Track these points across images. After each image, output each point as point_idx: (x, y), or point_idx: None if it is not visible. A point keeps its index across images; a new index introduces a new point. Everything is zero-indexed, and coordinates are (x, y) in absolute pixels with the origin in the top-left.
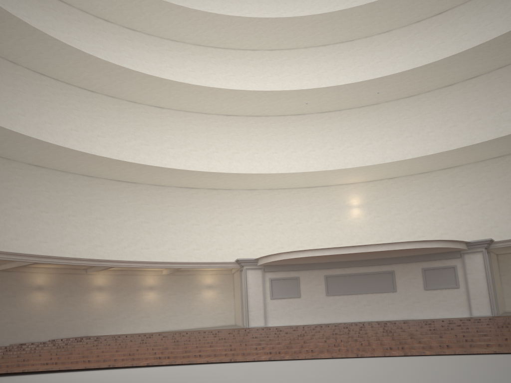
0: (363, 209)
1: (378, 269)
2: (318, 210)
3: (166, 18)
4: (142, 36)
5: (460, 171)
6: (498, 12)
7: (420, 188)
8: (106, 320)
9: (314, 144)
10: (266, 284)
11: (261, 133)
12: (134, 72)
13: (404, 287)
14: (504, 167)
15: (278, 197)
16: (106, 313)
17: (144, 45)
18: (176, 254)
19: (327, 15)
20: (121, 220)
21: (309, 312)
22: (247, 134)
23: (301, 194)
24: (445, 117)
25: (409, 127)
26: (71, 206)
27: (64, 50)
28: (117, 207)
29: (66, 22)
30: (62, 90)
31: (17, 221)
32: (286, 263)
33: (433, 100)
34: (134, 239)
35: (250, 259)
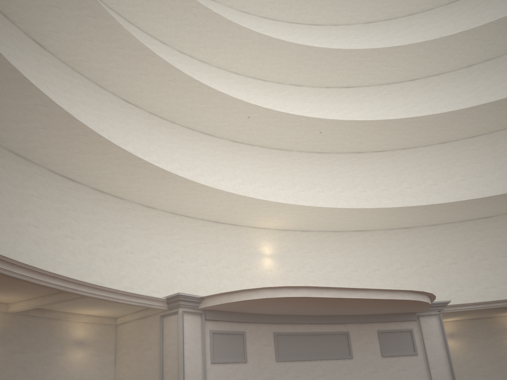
0: (276, 260)
1: (332, 329)
2: (226, 252)
3: None
4: None
5: (371, 236)
6: (398, 102)
7: (333, 246)
8: None
9: (224, 173)
10: (206, 339)
11: (164, 140)
12: None
13: (360, 353)
14: (412, 238)
15: (181, 226)
16: None
17: None
18: None
19: (264, 38)
20: None
21: None
22: (149, 135)
23: (208, 228)
24: (355, 181)
25: (321, 183)
26: None
27: None
28: None
29: None
30: None
31: None
32: (239, 309)
33: (343, 162)
34: None
35: (194, 296)
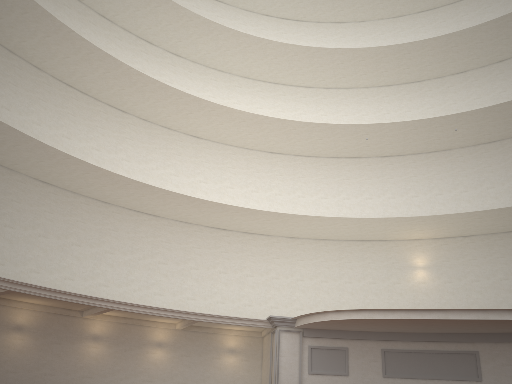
0: (430, 272)
1: (456, 348)
2: (373, 268)
3: (214, 43)
4: (187, 63)
5: None
6: None
7: (506, 250)
8: (97, 380)
9: (372, 191)
10: (304, 353)
11: (309, 175)
12: (170, 89)
13: (493, 376)
14: None
15: (325, 250)
16: (99, 371)
17: (188, 72)
18: (196, 305)
19: (394, 48)
20: (135, 257)
21: None
22: (293, 175)
23: (353, 248)
24: None
25: (491, 178)
26: (77, 233)
27: (93, 55)
28: (132, 241)
29: (106, 38)
30: (88, 105)
31: (6, 242)
32: (332, 328)
33: None
34: (147, 282)
35: (286, 318)
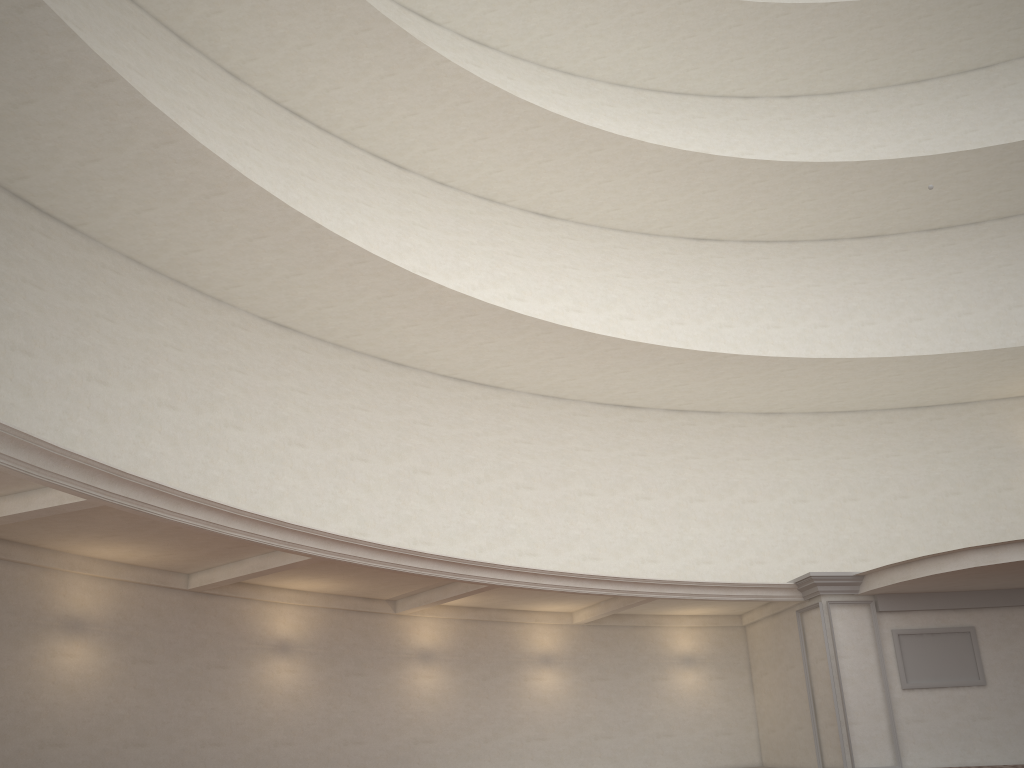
0: None
1: None
2: (948, 463)
3: (566, 10)
4: (502, 59)
5: None
6: None
7: None
8: (442, 746)
9: (919, 304)
10: (885, 647)
11: (781, 280)
12: (518, 105)
13: None
14: None
15: (840, 433)
16: (442, 725)
17: (507, 78)
18: (602, 571)
19: None
20: (470, 478)
21: (1018, 730)
22: (749, 284)
23: (899, 424)
24: None
25: None
26: (356, 434)
27: (368, 34)
28: (459, 445)
29: None
30: (335, 156)
31: (233, 460)
32: (944, 587)
33: None
34: (501, 528)
35: (843, 575)
